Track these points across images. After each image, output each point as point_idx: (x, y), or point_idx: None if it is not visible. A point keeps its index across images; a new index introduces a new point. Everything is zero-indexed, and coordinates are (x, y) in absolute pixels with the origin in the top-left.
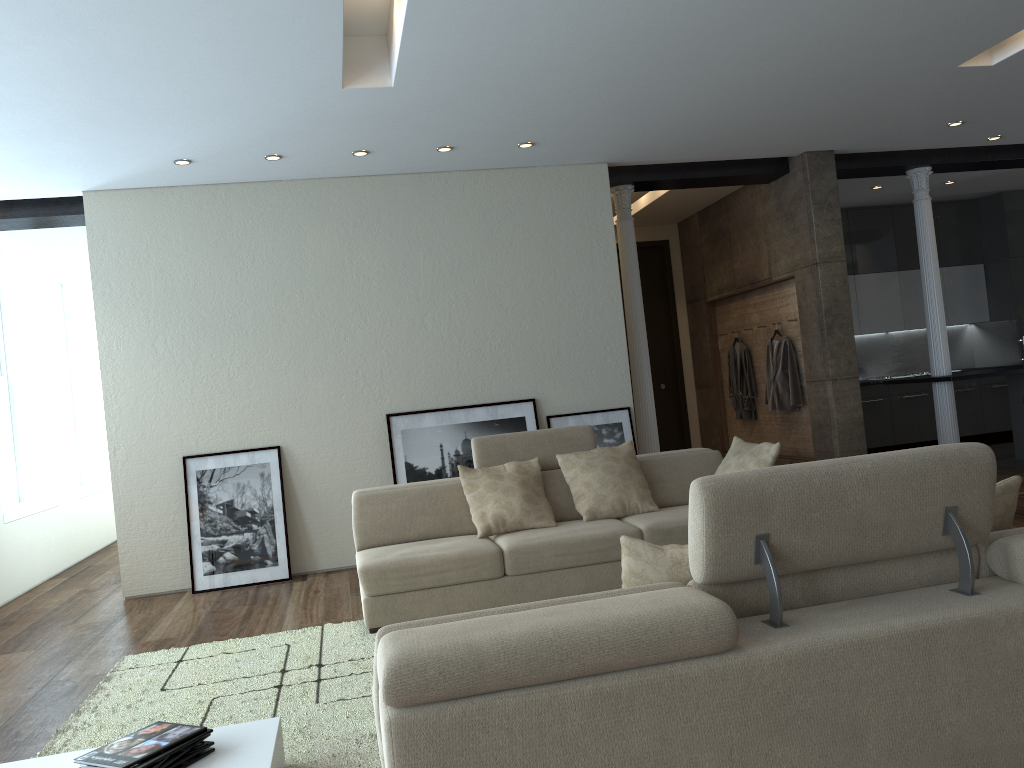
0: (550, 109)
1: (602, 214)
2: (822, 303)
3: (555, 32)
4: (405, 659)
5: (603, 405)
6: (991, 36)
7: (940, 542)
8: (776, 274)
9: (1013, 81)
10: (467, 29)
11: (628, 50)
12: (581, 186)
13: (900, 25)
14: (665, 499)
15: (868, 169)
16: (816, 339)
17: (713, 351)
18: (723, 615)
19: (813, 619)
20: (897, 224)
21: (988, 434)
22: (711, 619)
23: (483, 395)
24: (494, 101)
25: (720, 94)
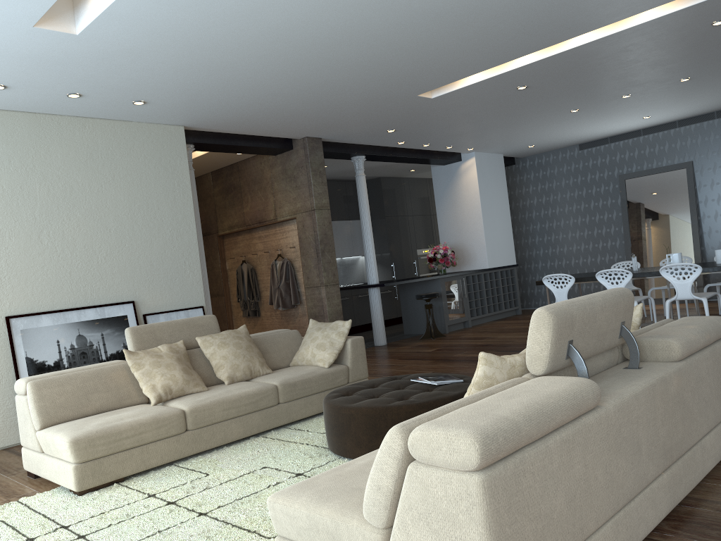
0: (179, 78)
1: (181, 163)
2: (318, 235)
3: (230, 20)
4: (483, 433)
5: (184, 305)
6: (444, 80)
7: (617, 342)
8: (281, 216)
9: (433, 109)
10: (174, 2)
11: (264, 45)
12: (166, 141)
13: (412, 64)
14: (272, 365)
15: (334, 153)
16: (313, 259)
17: (223, 270)
18: (595, 384)
19: None
20: None
21: None
22: (593, 387)
23: (92, 299)
24: (145, 63)
25: (291, 88)
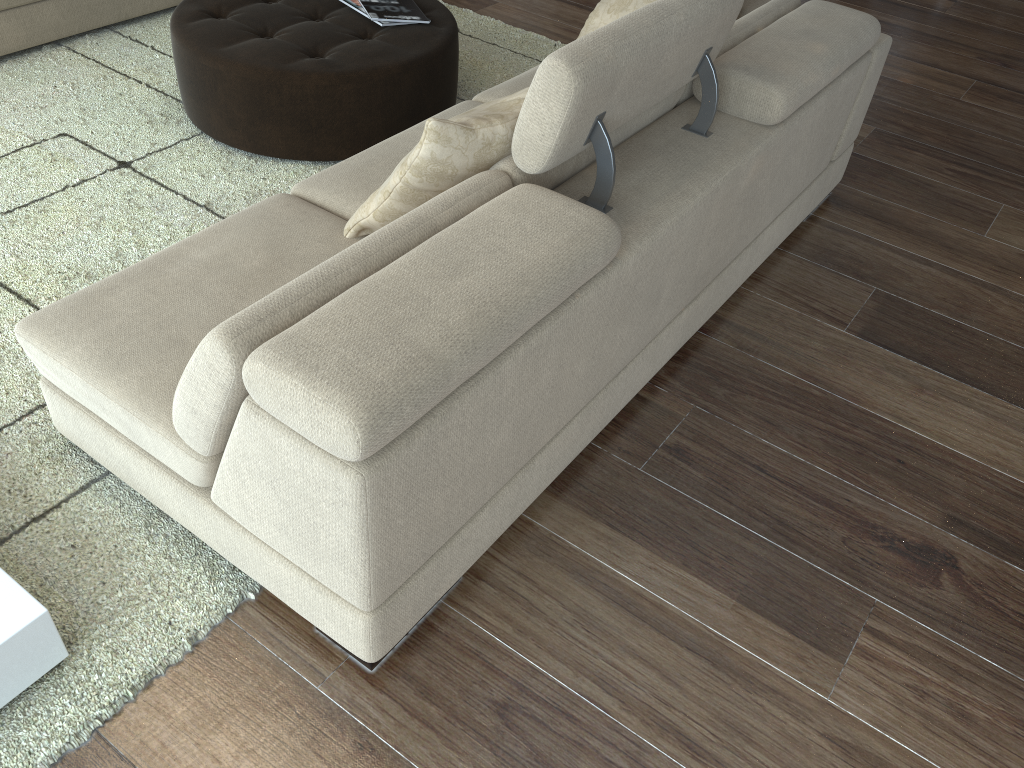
0: None
1: None
2: None
3: None
4: (375, 406)
5: None
6: None
7: (686, 83)
8: None
9: None
10: None
11: None
12: None
13: None
14: None
15: None
16: None
17: None
18: (615, 233)
19: (620, 192)
20: None
21: None
22: (609, 241)
23: None
24: None
25: None
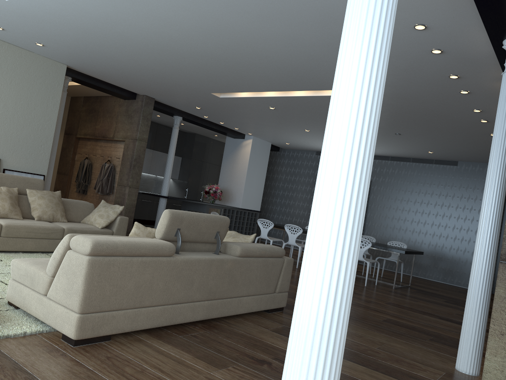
0: (65, 39)
1: (58, 86)
2: (134, 155)
3: (97, 22)
4: (97, 241)
5: (33, 171)
6: (225, 90)
7: (213, 240)
8: (116, 137)
9: (222, 104)
10: (64, 4)
11: (116, 39)
12: (52, 70)
13: (204, 76)
14: (69, 218)
15: (162, 110)
16: (127, 169)
17: (72, 159)
18: (173, 246)
19: (185, 253)
20: (158, 131)
21: None
22: (171, 246)
23: None
24: (45, 26)
25: (134, 66)
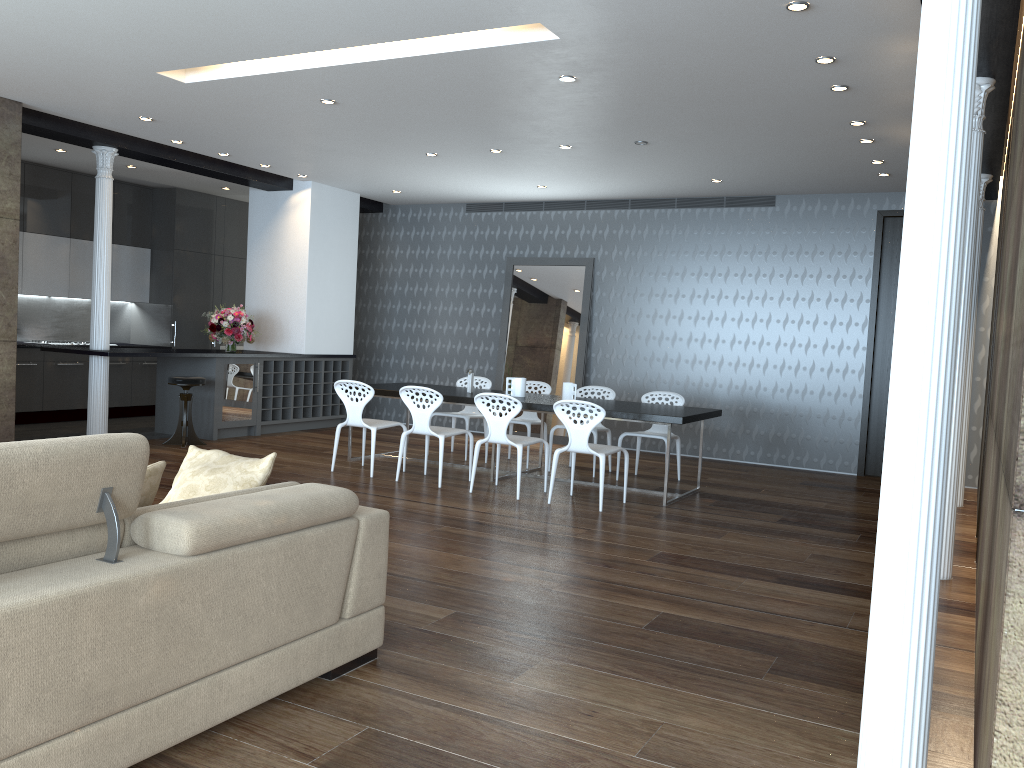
0: None
1: None
2: None
3: None
4: None
5: None
6: (189, 60)
7: (95, 518)
8: None
9: (201, 102)
10: None
11: None
12: None
13: (112, 18)
14: None
15: (56, 133)
16: None
17: None
18: None
19: None
20: (76, 191)
21: (134, 407)
22: None
23: None
24: None
25: None
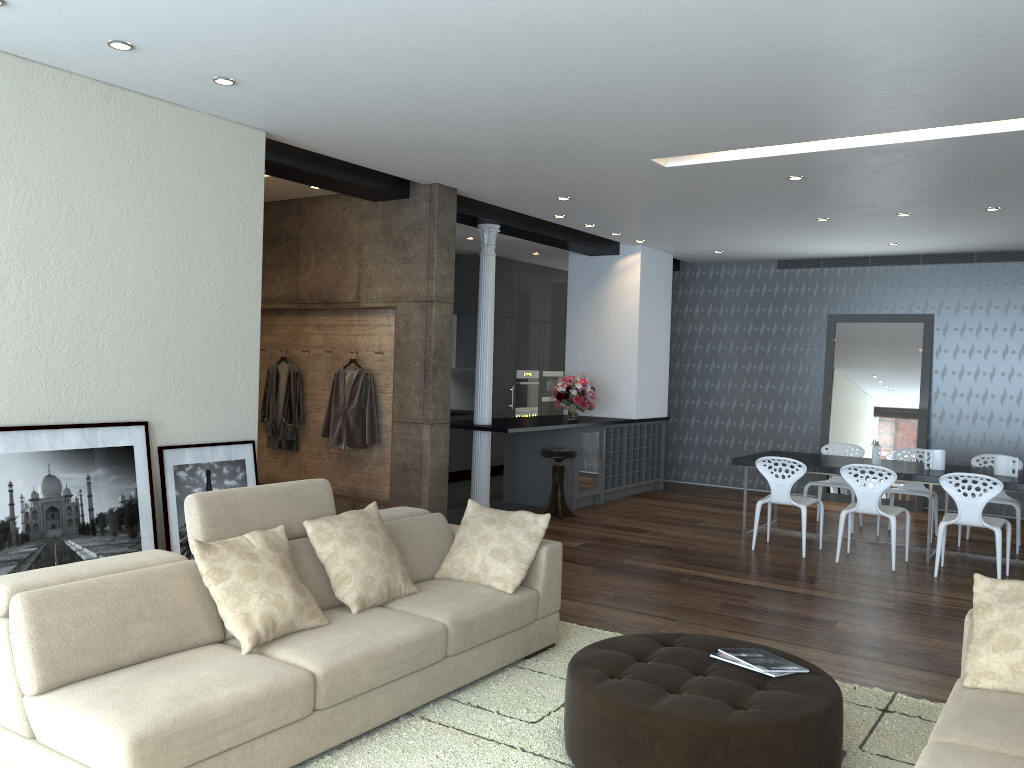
0: (327, 56)
1: (253, 194)
2: (432, 343)
3: None
4: None
5: (226, 436)
6: (708, 147)
7: None
8: (368, 300)
9: (650, 182)
10: None
11: (512, 37)
12: (235, 151)
13: (693, 115)
14: (410, 575)
15: (462, 214)
16: (417, 379)
17: None
18: None
19: None
20: None
21: (452, 472)
22: None
23: (78, 411)
24: (292, 20)
25: (486, 111)
